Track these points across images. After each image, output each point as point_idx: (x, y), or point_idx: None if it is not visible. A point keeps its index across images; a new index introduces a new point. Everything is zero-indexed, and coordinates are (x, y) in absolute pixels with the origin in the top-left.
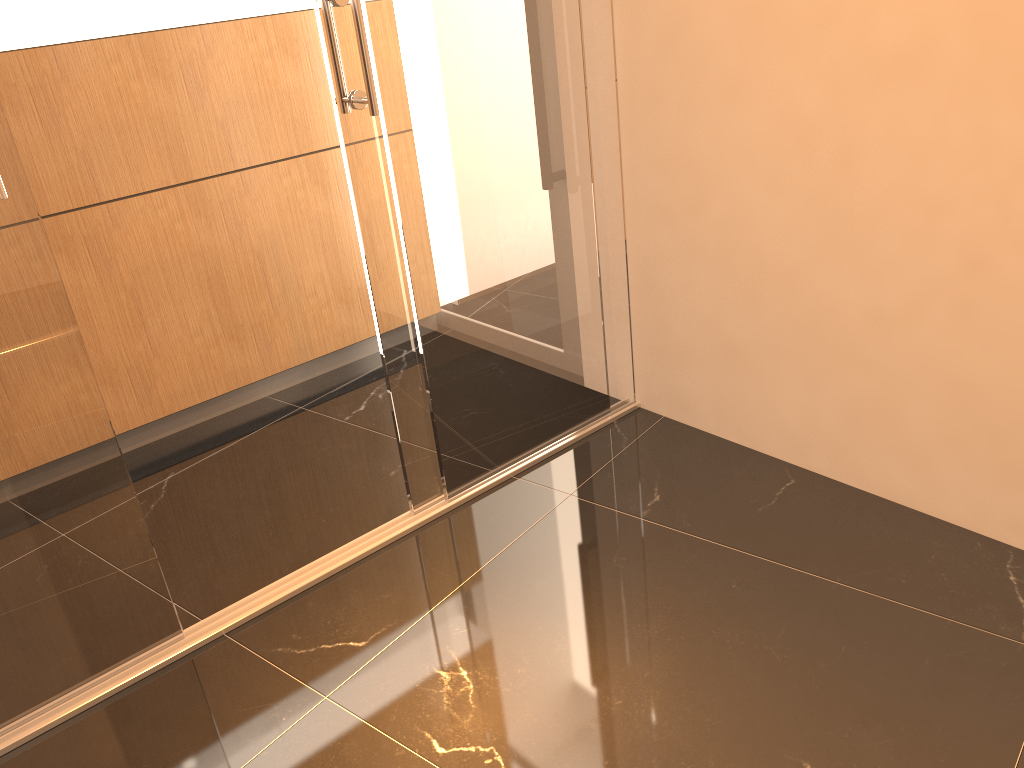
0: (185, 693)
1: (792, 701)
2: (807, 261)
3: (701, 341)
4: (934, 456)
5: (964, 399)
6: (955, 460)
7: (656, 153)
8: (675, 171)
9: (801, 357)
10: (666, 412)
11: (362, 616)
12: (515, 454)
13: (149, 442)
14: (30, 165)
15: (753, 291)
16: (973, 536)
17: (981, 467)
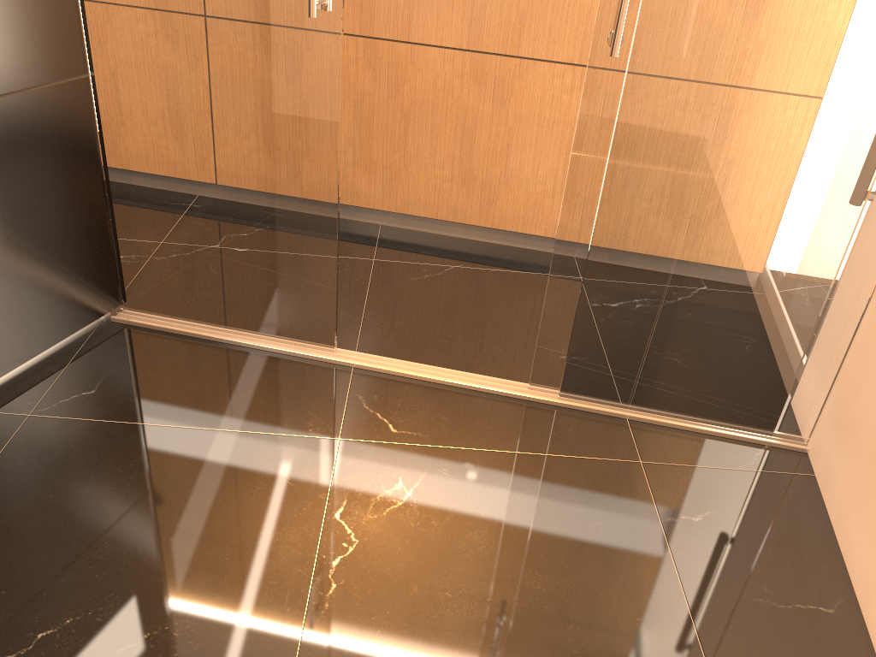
0: (299, 379)
1: None
2: None
3: (867, 428)
4: None
5: None
6: None
7: None
8: None
9: None
10: (817, 473)
11: (416, 417)
12: (640, 404)
13: (477, 240)
14: (482, 11)
15: None
16: None
17: None
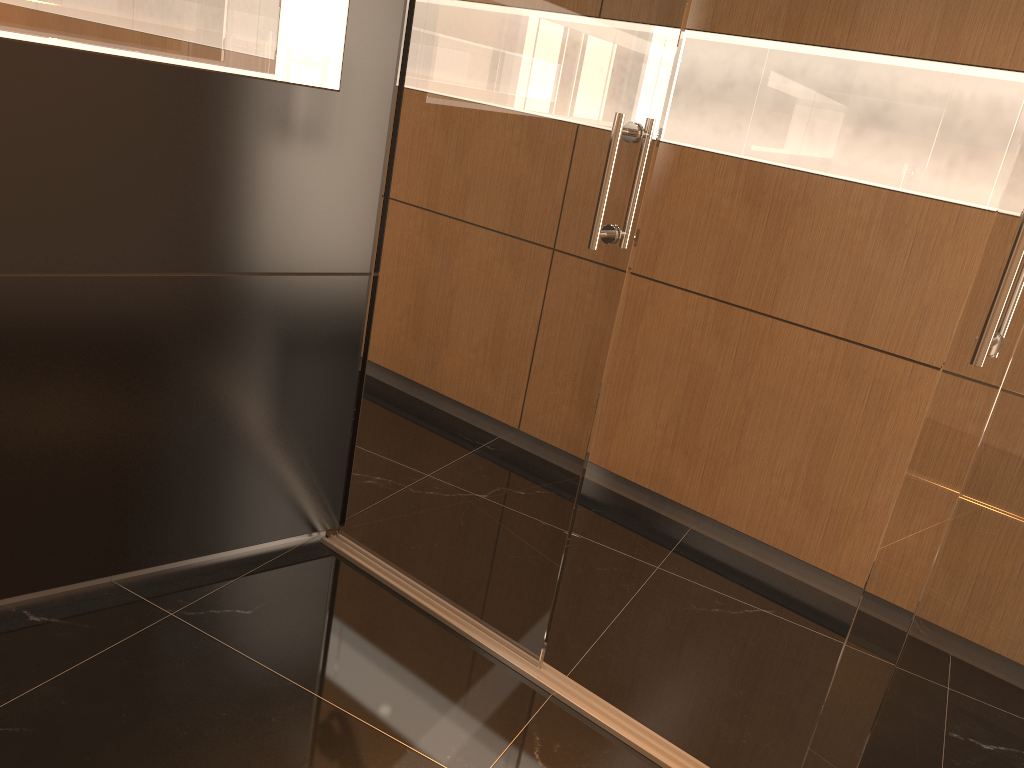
0: (476, 684)
1: None
2: None
3: None
4: None
5: None
6: None
7: None
8: None
9: None
10: None
11: None
12: None
13: (812, 585)
14: (872, 295)
15: None
16: None
17: None
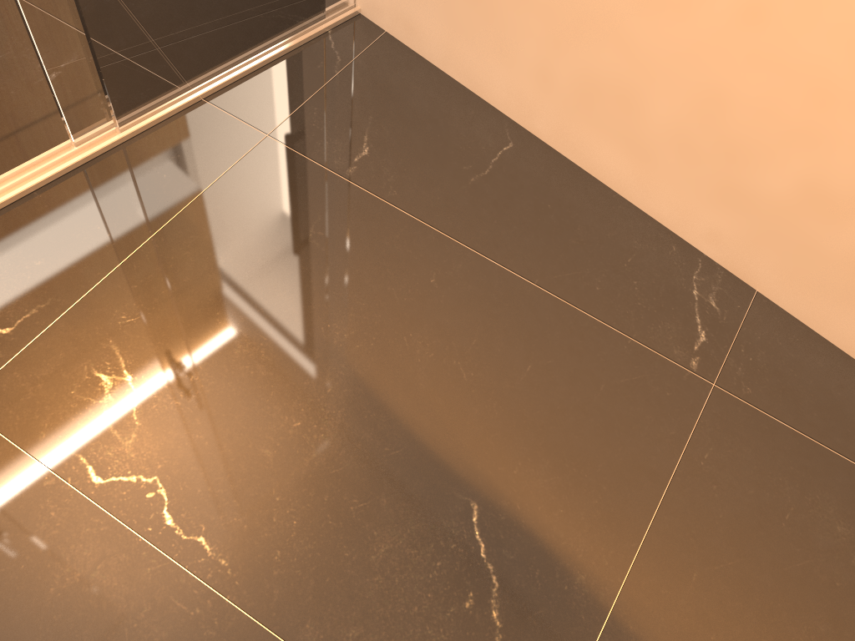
0: None
1: (471, 429)
2: None
3: None
4: (660, 156)
5: (712, 110)
6: (679, 165)
7: None
8: None
9: (551, 11)
10: (389, 28)
11: (7, 291)
12: (205, 73)
13: None
14: None
15: None
16: (670, 237)
17: (702, 179)
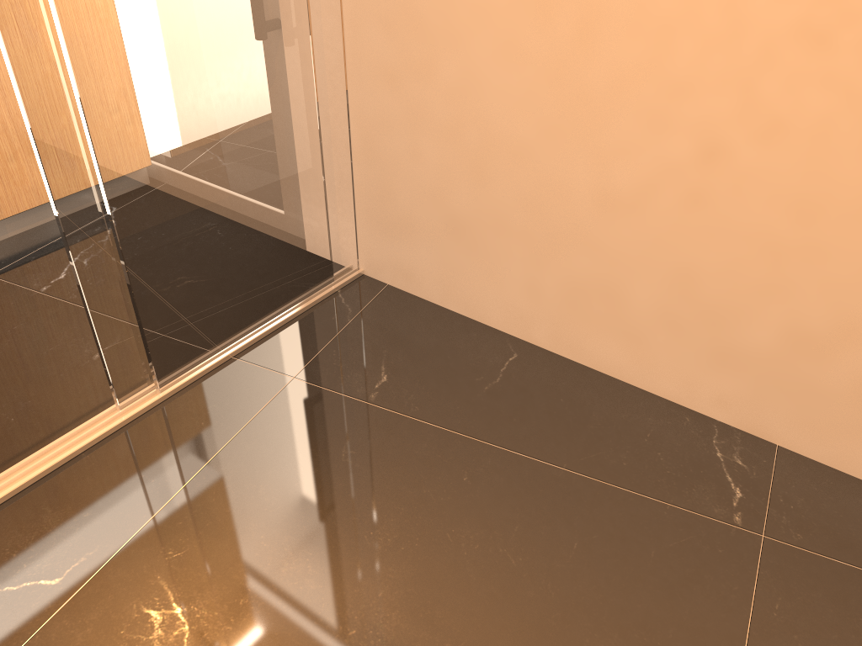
0: None
1: (530, 613)
2: (539, 138)
3: (427, 213)
4: (651, 336)
5: (685, 285)
6: (671, 341)
7: (381, 7)
8: (401, 29)
9: (528, 235)
10: (390, 280)
11: (57, 544)
12: (234, 334)
13: None
14: None
15: (482, 165)
16: (681, 410)
17: (695, 349)
